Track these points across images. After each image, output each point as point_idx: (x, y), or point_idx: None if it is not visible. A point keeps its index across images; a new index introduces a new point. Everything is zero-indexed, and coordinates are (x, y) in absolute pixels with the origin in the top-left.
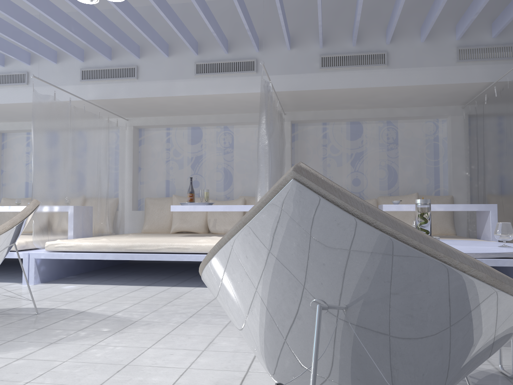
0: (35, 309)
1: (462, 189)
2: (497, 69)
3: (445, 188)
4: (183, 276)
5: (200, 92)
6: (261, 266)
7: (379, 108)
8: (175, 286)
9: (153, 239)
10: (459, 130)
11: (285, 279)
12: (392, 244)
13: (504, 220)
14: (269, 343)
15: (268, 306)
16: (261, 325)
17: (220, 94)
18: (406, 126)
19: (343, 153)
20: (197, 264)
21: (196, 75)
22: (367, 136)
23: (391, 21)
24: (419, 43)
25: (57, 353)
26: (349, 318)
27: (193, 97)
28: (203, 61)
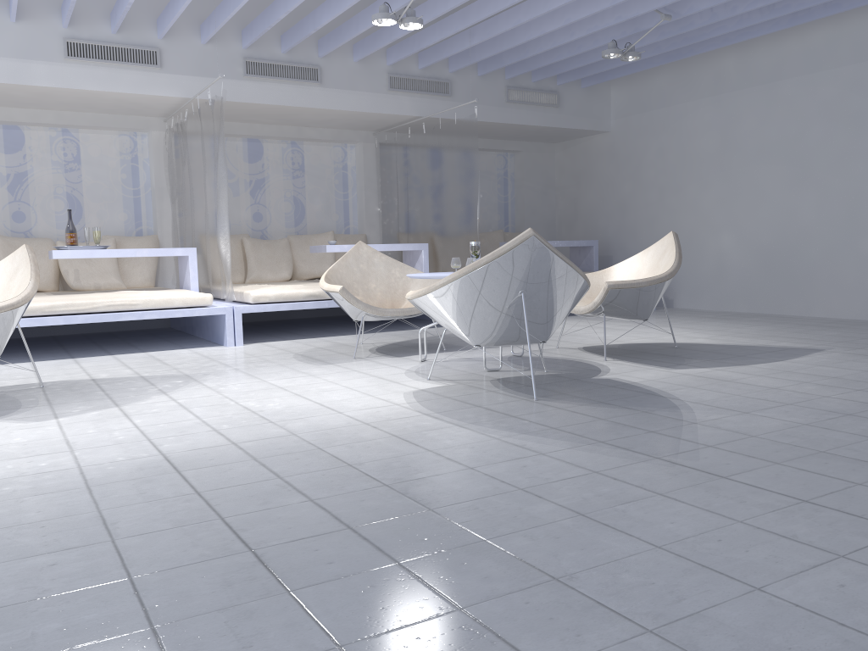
0: (40, 381)
1: (374, 227)
2: (423, 103)
3: (355, 226)
4: (86, 348)
5: (75, 85)
6: (499, 277)
7: (287, 125)
8: (115, 354)
9: (53, 298)
10: (371, 160)
11: (510, 282)
12: (560, 262)
13: (434, 259)
14: (483, 320)
15: (493, 298)
16: (482, 310)
17: (106, 91)
18: (312, 149)
19: (241, 179)
20: (51, 338)
21: (67, 58)
22: (269, 158)
23: (334, 36)
24: (352, 63)
25: (195, 393)
26: (533, 298)
27: (60, 89)
28: (77, 38)
